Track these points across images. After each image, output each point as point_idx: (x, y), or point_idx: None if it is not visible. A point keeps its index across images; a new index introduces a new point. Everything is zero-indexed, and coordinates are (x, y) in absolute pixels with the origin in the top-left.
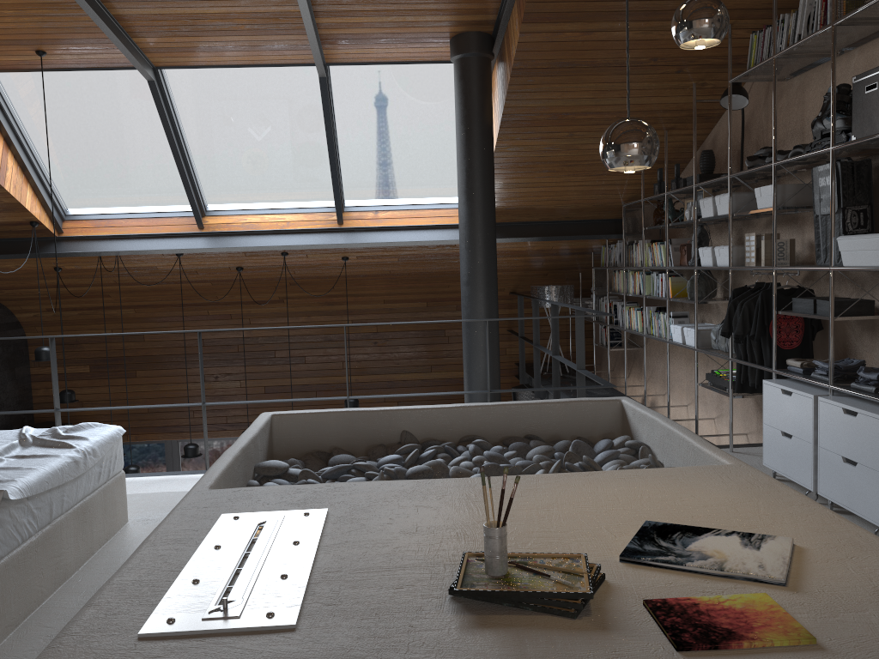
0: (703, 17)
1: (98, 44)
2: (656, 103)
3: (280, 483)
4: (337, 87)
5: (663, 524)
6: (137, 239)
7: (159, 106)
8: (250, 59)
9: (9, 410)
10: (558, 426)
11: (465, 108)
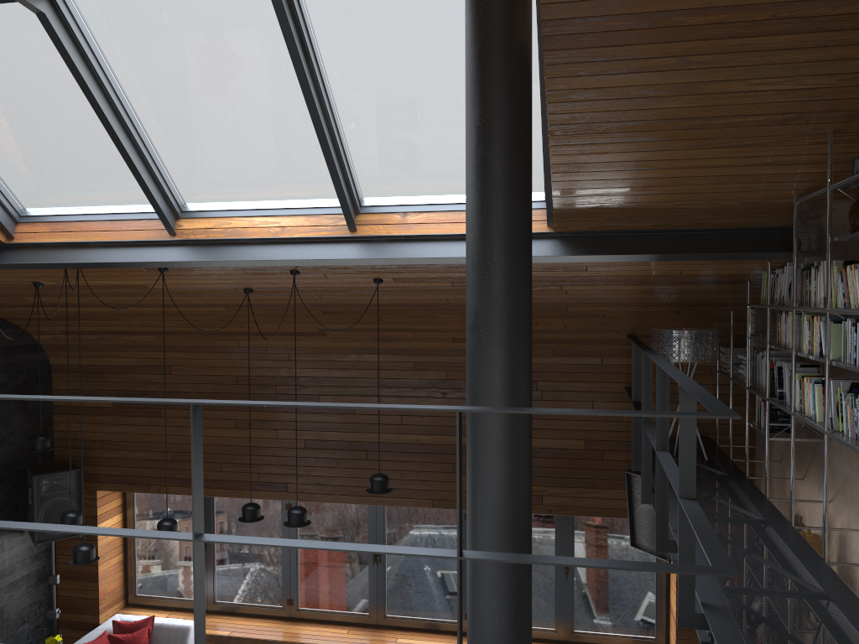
0: None
1: None
2: None
3: None
4: (316, 17)
5: None
6: (96, 248)
7: (64, 55)
8: None
9: (13, 447)
10: None
11: (477, 15)
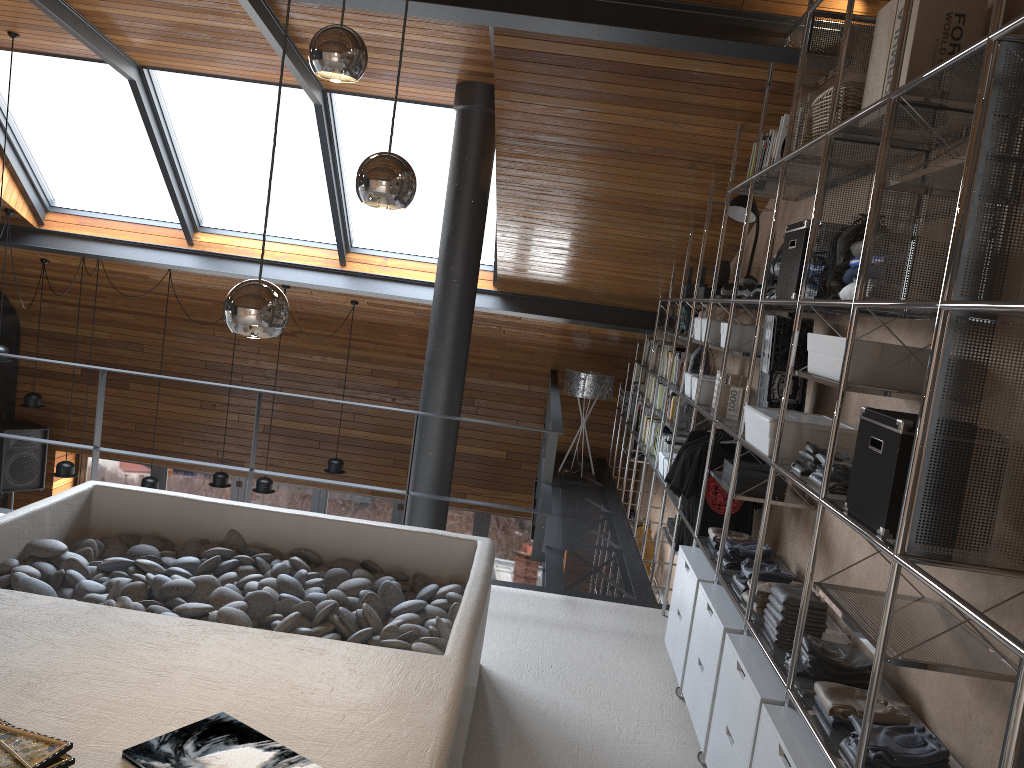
0: (371, 180)
1: (70, 34)
2: (673, 196)
3: (41, 567)
4: (342, 117)
5: (229, 721)
6: (121, 245)
7: (141, 109)
8: (240, 73)
9: None
10: (402, 556)
11: (457, 167)
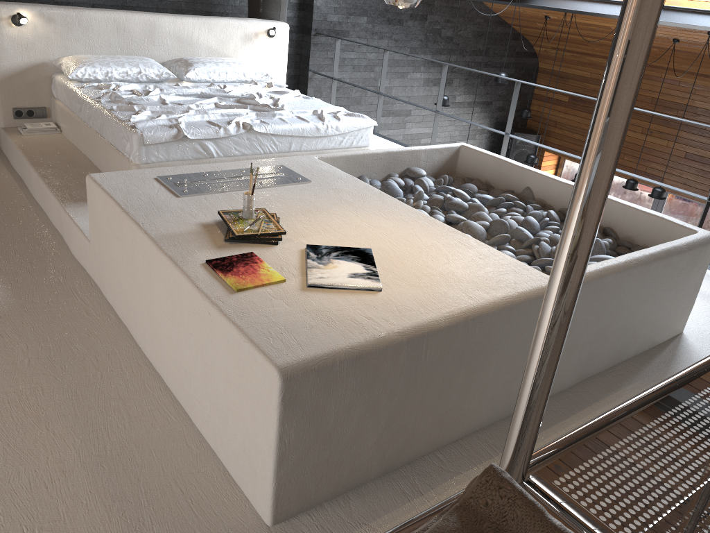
0: None
1: None
2: None
3: (405, 181)
4: None
5: (367, 252)
6: (586, 2)
7: None
8: None
9: (507, 114)
10: (635, 231)
11: None
